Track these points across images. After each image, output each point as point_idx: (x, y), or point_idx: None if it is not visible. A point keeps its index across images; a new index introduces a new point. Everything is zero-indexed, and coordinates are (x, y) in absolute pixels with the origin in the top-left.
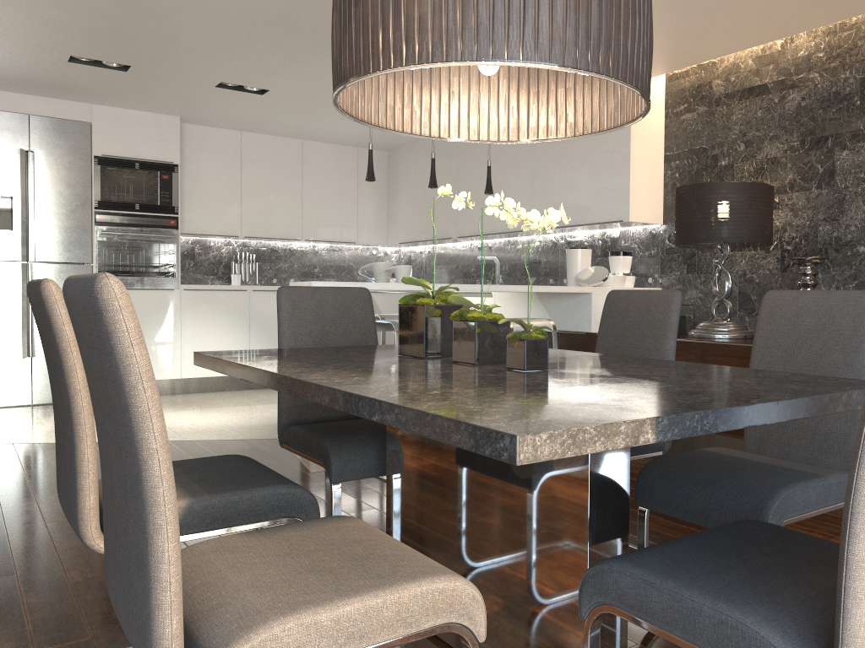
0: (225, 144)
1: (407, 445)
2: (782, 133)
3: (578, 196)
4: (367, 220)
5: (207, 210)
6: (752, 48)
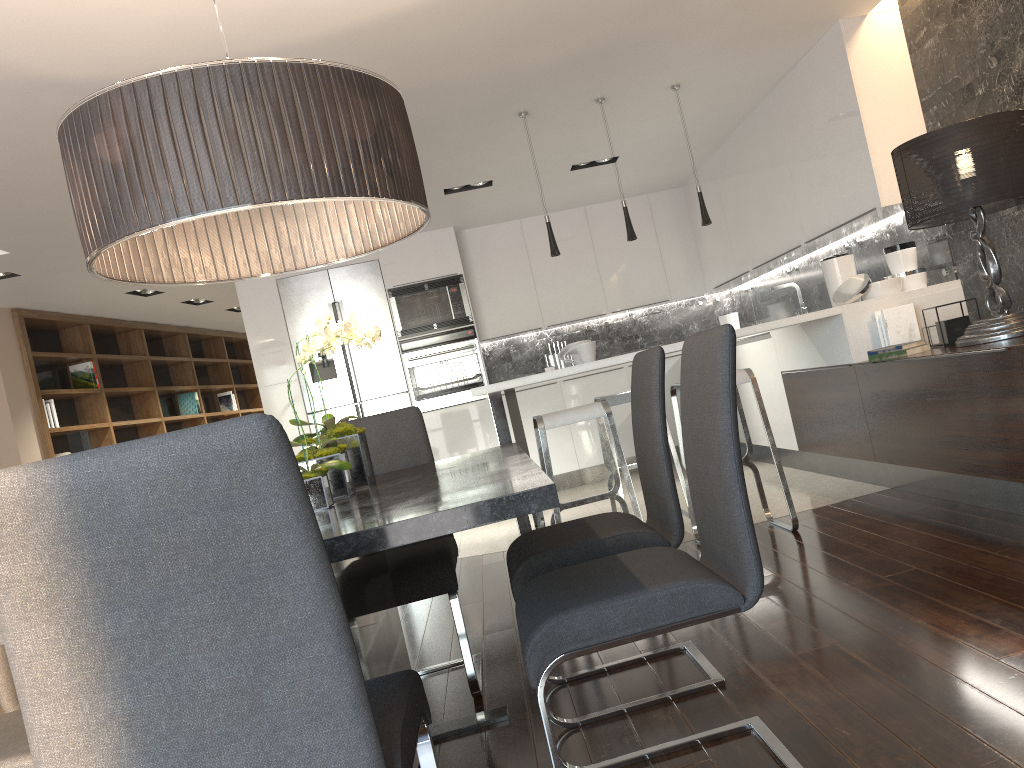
0: (507, 238)
1: None
2: None
3: (831, 189)
4: (677, 271)
5: (505, 309)
6: None
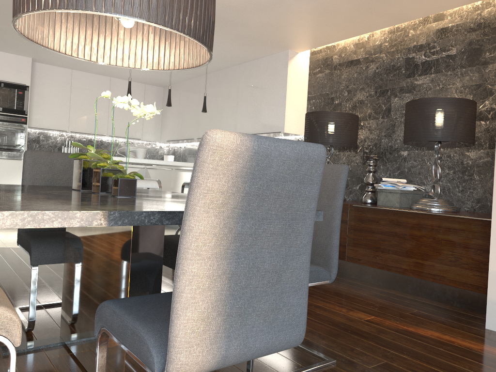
0: (61, 76)
1: (72, 242)
2: (366, 87)
3: (259, 117)
4: (149, 126)
5: (47, 114)
6: (353, 38)
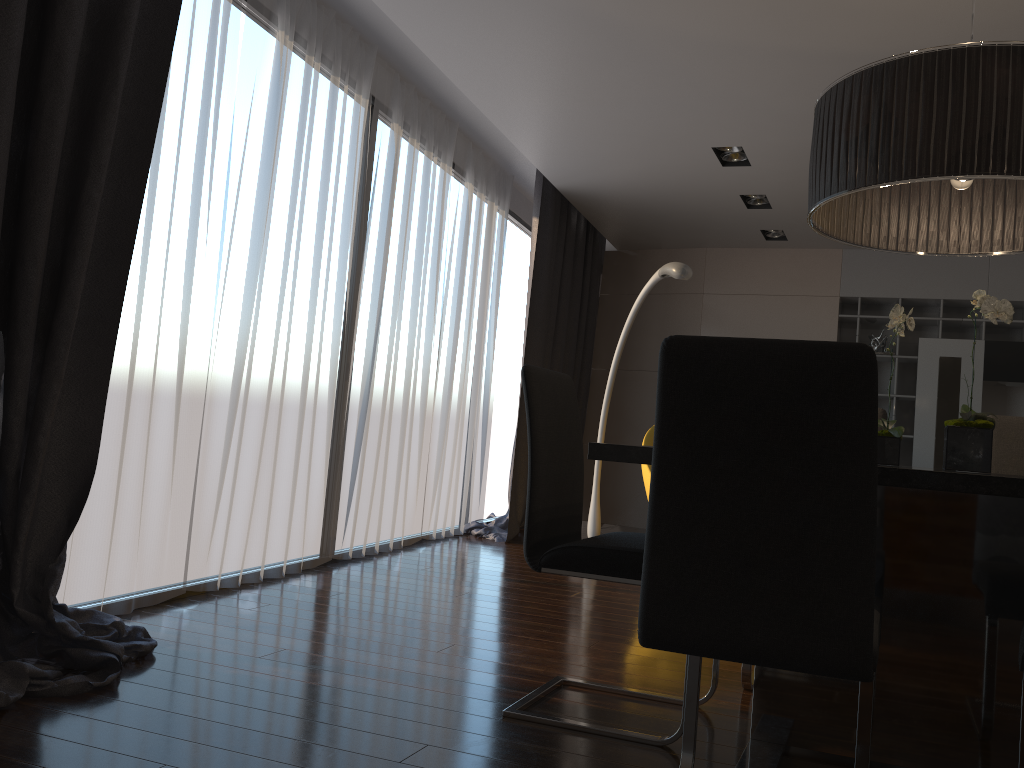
0: None
1: None
2: None
3: None
4: None
5: None
6: None
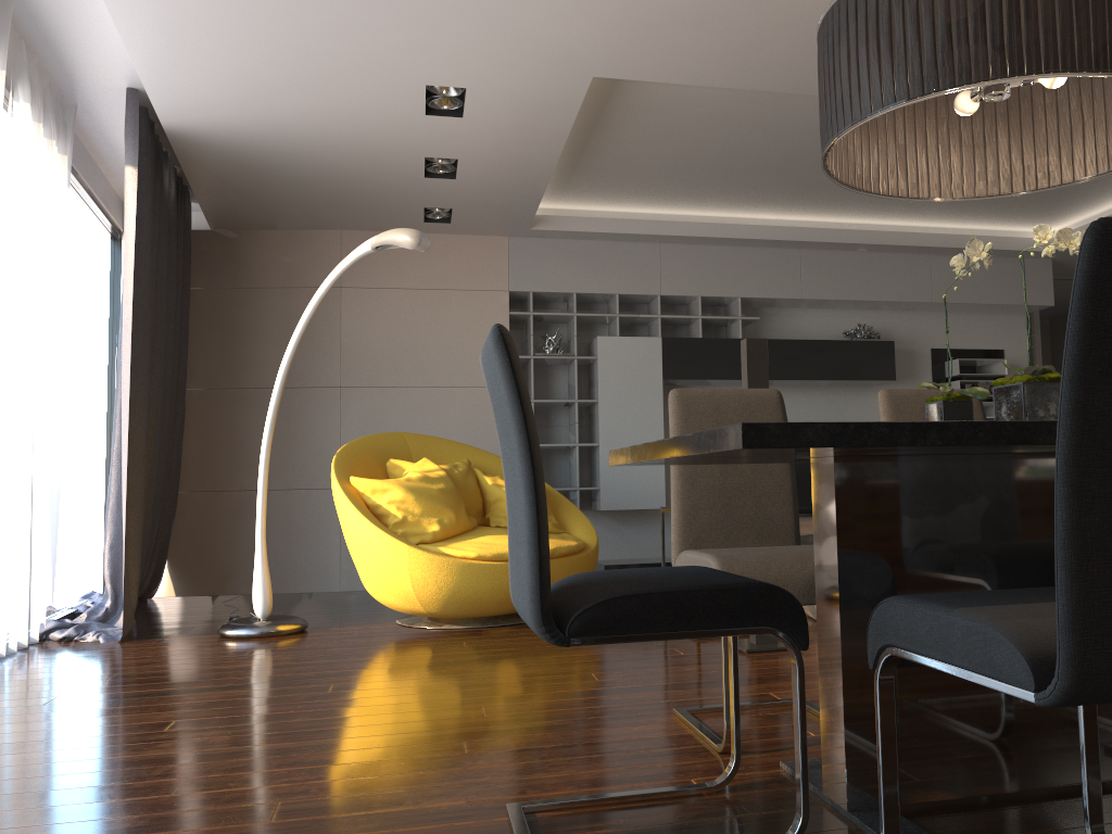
0: None
1: None
2: None
3: None
4: None
5: None
6: None
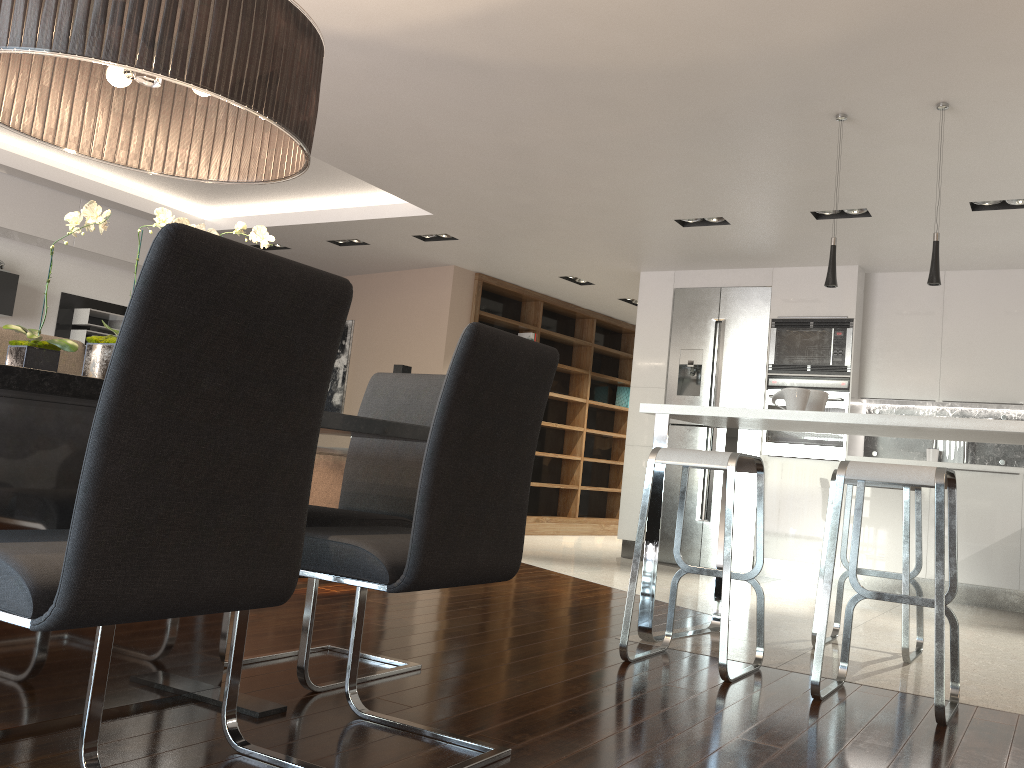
0: (923, 290)
1: None
2: None
3: None
4: None
5: (897, 370)
6: None
